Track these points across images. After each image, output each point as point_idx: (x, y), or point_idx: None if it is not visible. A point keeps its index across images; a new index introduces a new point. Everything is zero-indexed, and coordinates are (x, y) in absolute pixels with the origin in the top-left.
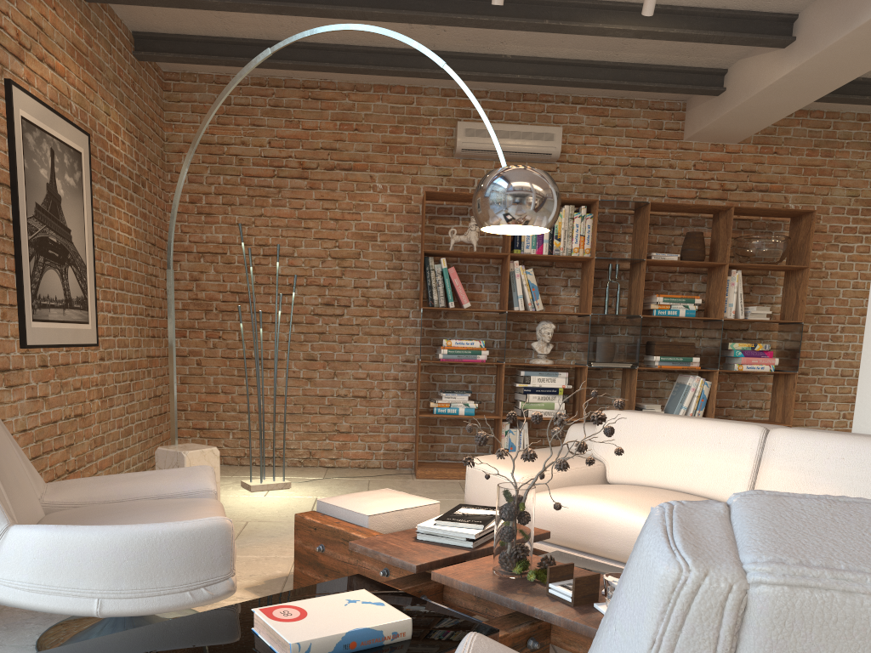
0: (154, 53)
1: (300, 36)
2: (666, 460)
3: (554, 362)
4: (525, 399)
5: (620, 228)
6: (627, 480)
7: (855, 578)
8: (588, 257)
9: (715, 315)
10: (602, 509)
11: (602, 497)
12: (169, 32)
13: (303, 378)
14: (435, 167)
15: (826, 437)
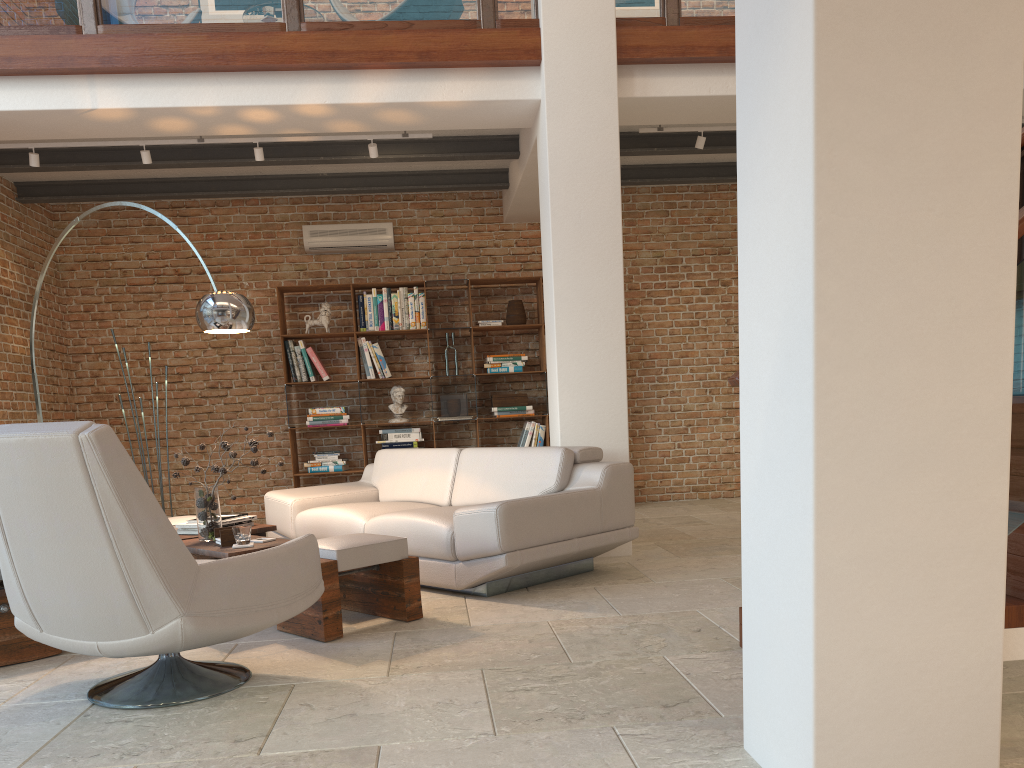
0: (33, 198)
1: (95, 209)
2: (409, 480)
3: (416, 420)
4: None
5: (459, 301)
6: (389, 499)
7: None
8: (422, 329)
9: (542, 368)
10: (332, 513)
11: (337, 506)
12: (44, 180)
13: (198, 453)
14: (292, 263)
15: (486, 450)
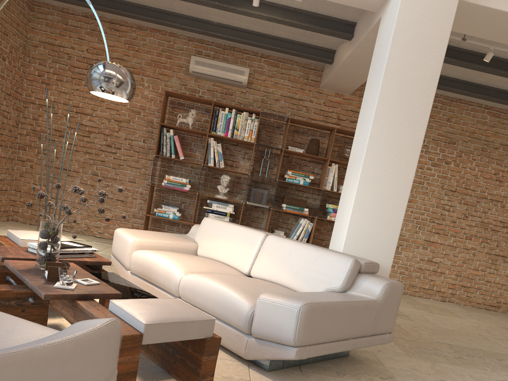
0: None
1: None
2: (222, 246)
3: (232, 199)
4: (207, 215)
5: (278, 130)
6: (204, 255)
7: None
8: (251, 142)
9: (321, 187)
10: (159, 260)
11: (165, 255)
12: None
13: (89, 185)
14: (179, 79)
15: (287, 241)
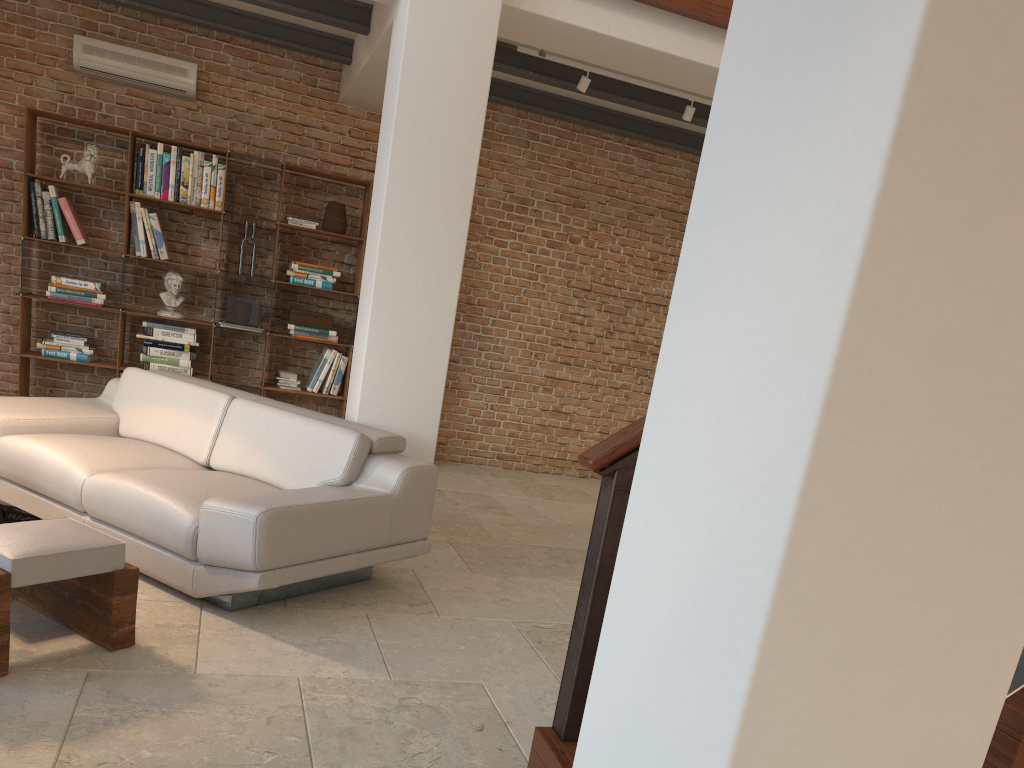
0: None
1: None
2: (161, 418)
3: (193, 317)
4: (146, 351)
5: (269, 185)
6: (132, 435)
7: None
8: (216, 210)
9: (356, 290)
10: (43, 452)
11: (53, 443)
12: None
13: None
14: (55, 80)
15: (264, 409)
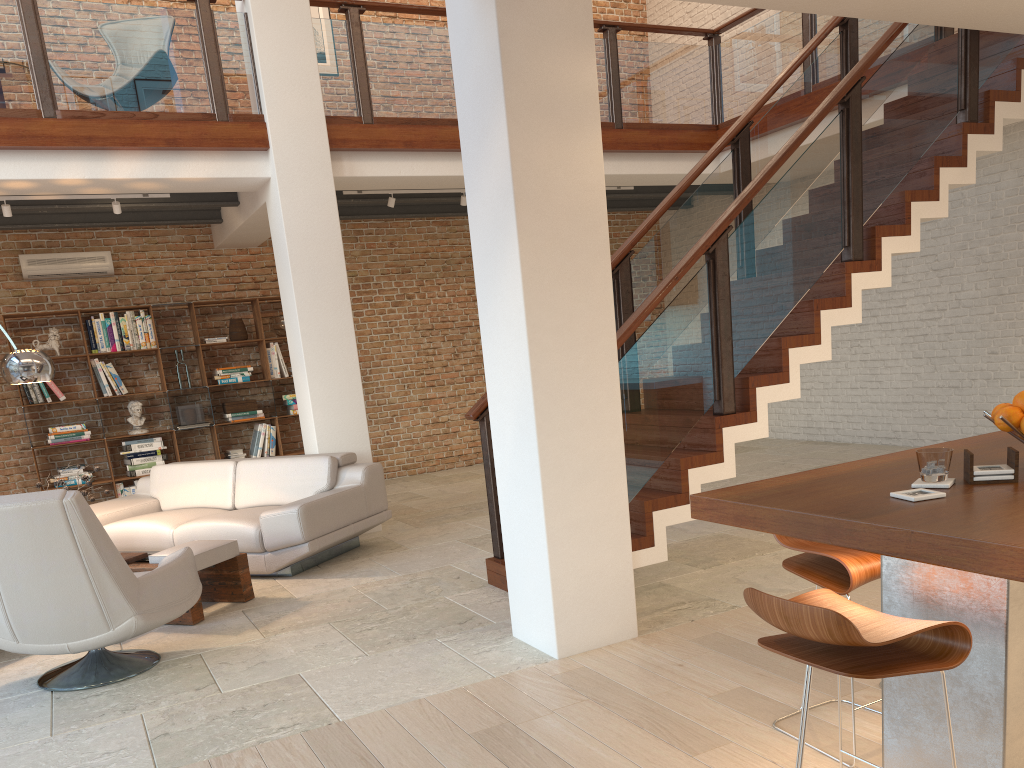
0: None
1: None
2: (190, 490)
3: (153, 430)
4: (130, 463)
5: (181, 319)
6: (172, 507)
7: None
8: (154, 348)
9: (267, 376)
10: (137, 525)
11: (139, 519)
12: None
13: None
14: (10, 289)
15: (261, 461)
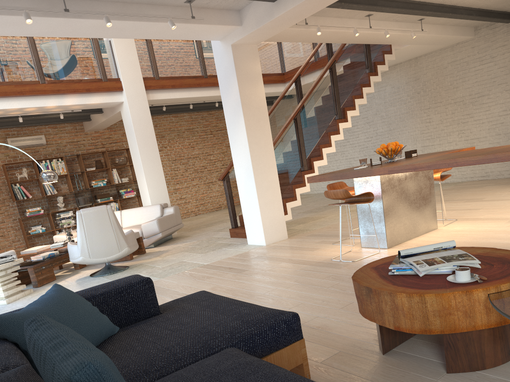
0: None
1: None
2: None
3: (66, 208)
4: (61, 222)
5: (74, 162)
6: None
7: (85, 211)
8: (66, 174)
9: (112, 183)
10: None
11: None
12: None
13: None
14: (3, 153)
15: (132, 209)
